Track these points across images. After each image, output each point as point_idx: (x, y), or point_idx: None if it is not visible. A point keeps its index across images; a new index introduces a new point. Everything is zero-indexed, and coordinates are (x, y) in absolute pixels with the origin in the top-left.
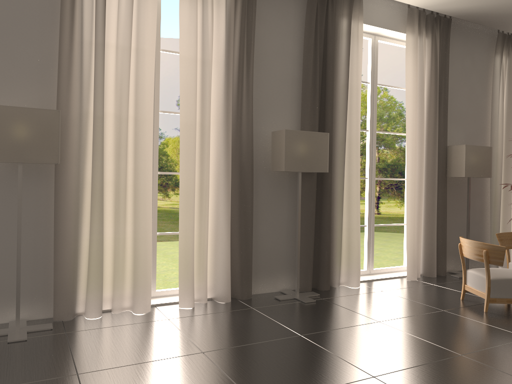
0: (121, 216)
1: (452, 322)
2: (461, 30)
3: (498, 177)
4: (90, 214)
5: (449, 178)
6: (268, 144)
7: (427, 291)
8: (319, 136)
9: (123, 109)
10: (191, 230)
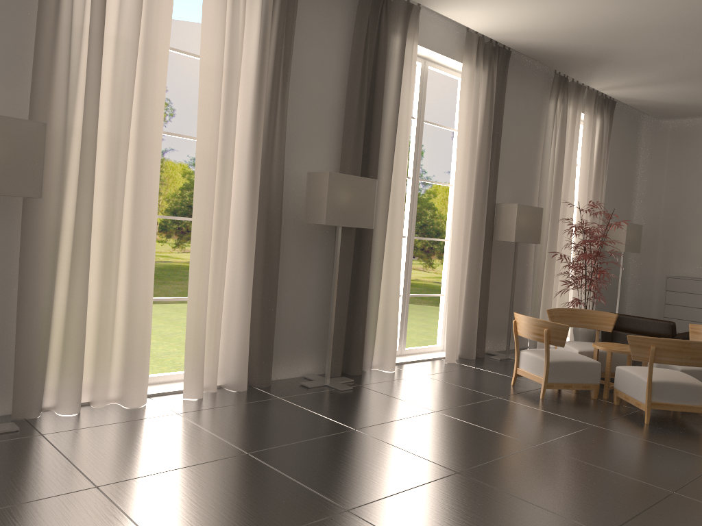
0: (114, 275)
1: (512, 410)
2: (517, 66)
3: (543, 243)
4: (72, 270)
5: (493, 241)
6: (299, 188)
7: (472, 375)
8: (366, 183)
9: (124, 127)
10: (204, 296)
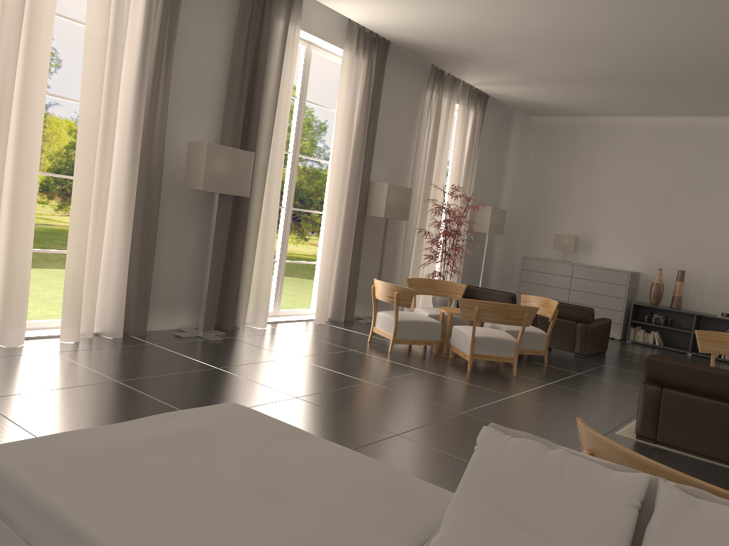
0: None
1: (361, 359)
2: (397, 56)
3: (414, 221)
4: None
5: (367, 216)
6: (180, 155)
7: (336, 333)
8: (243, 155)
9: (8, 87)
10: (83, 249)
